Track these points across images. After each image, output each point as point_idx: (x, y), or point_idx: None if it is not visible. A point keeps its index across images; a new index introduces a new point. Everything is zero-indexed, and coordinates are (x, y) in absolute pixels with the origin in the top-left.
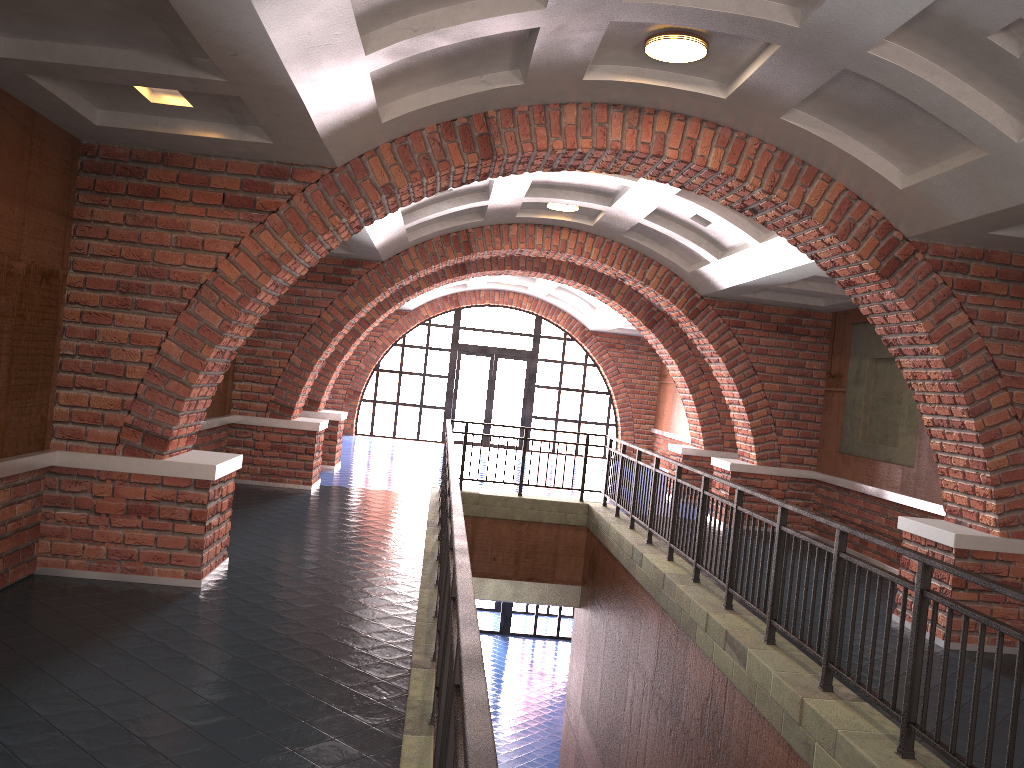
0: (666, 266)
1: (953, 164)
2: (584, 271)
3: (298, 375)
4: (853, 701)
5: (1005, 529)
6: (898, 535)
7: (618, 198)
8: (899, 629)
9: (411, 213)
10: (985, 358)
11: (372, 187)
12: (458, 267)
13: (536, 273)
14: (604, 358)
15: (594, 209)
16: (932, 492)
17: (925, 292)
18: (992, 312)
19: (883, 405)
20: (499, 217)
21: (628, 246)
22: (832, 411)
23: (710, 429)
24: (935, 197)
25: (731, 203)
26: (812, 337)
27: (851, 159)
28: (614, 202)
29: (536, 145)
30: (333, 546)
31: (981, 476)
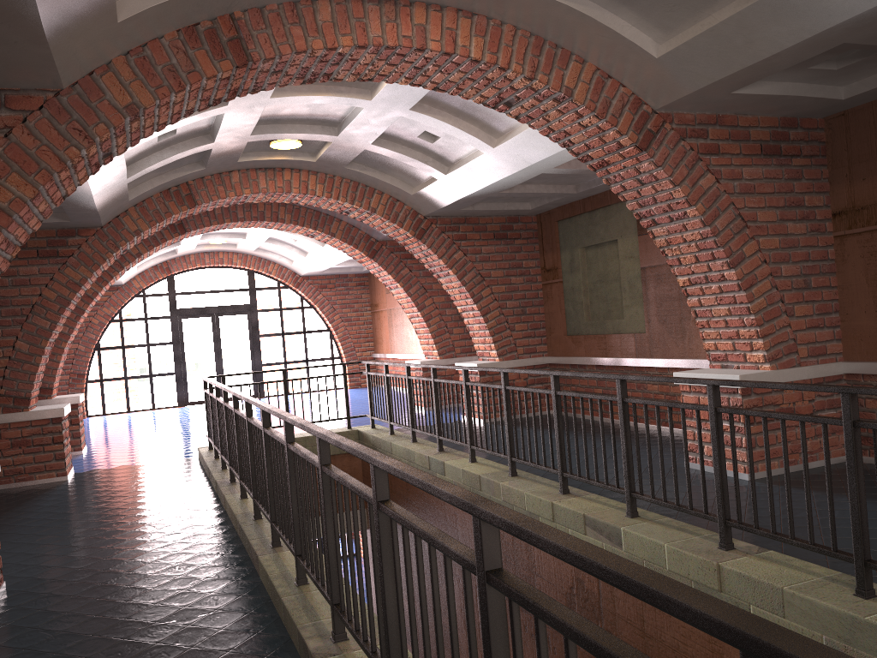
0: (388, 193)
1: (717, 19)
2: (302, 214)
3: (28, 361)
4: (760, 552)
5: (773, 362)
6: (641, 394)
7: (347, 124)
8: (826, 468)
9: (132, 165)
10: (733, 213)
11: (112, 109)
12: (176, 227)
13: (256, 222)
14: (319, 299)
15: (317, 143)
16: (668, 350)
17: (678, 159)
18: (732, 170)
19: (601, 286)
20: (221, 164)
21: (350, 179)
22: (554, 301)
23: (441, 340)
24: (693, 59)
25: (485, 99)
26: (524, 239)
27: (609, 33)
28: (342, 130)
29: (294, 46)
30: (125, 534)
31: (745, 320)
